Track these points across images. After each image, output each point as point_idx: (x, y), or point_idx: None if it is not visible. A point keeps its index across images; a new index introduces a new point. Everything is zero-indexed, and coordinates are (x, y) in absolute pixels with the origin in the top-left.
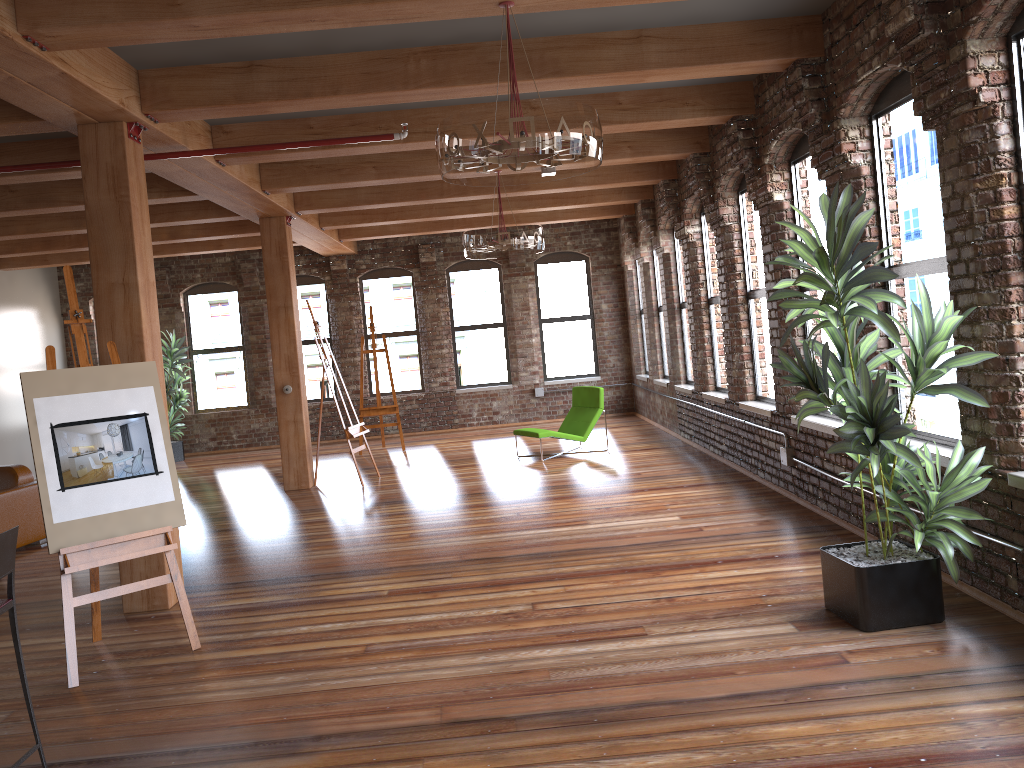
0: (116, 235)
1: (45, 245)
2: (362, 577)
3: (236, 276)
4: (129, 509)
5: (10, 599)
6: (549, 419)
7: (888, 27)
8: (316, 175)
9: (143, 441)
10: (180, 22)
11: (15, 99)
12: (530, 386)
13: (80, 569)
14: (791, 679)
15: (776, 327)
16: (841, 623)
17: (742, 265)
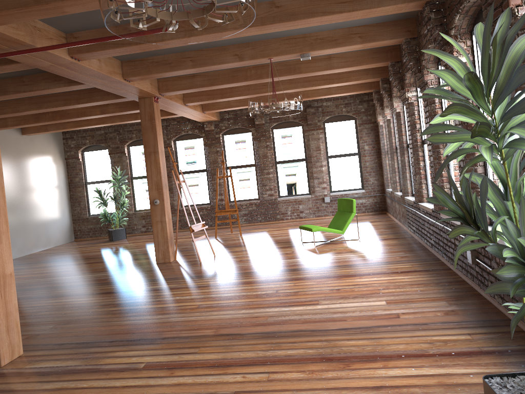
0: None
1: (36, 120)
2: (140, 346)
3: None
4: None
5: None
6: (333, 215)
7: None
8: (155, 67)
9: None
10: None
11: None
12: (321, 196)
13: None
14: None
15: (462, 159)
16: None
17: None
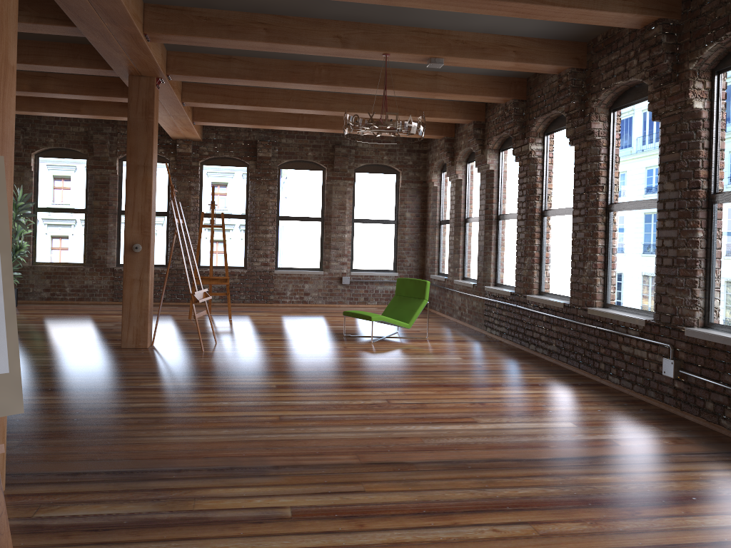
0: None
1: None
2: (245, 480)
3: (87, 145)
4: None
5: None
6: (351, 304)
7: None
8: (204, 27)
9: None
10: None
11: None
12: (338, 274)
13: None
14: None
15: (672, 237)
16: None
17: (605, 179)
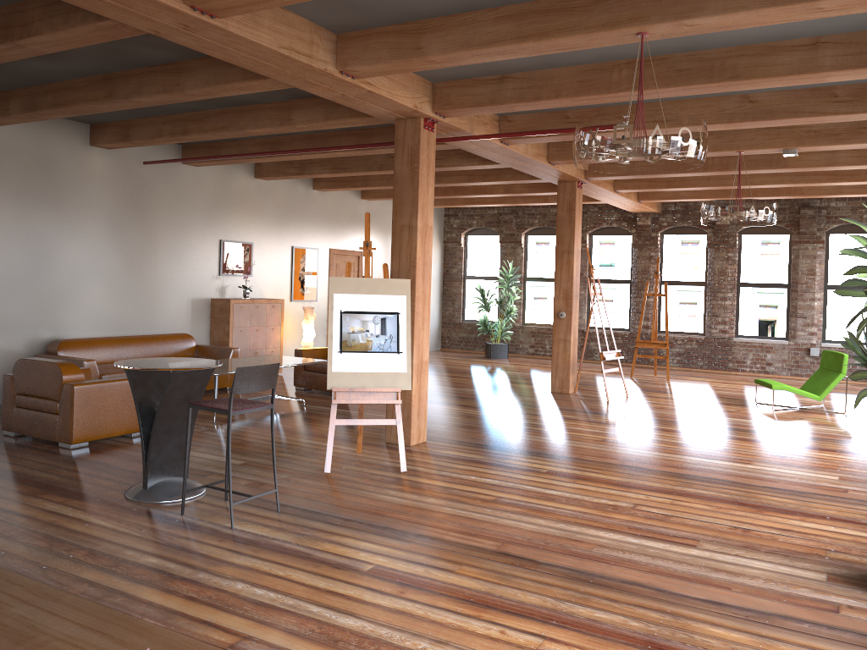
0: (408, 193)
1: None
2: (540, 458)
3: None
4: (377, 372)
5: (271, 403)
6: None
7: None
8: None
9: (393, 330)
10: (422, 59)
11: (352, 106)
12: (806, 345)
13: (341, 402)
14: (770, 606)
15: None
16: None
17: None
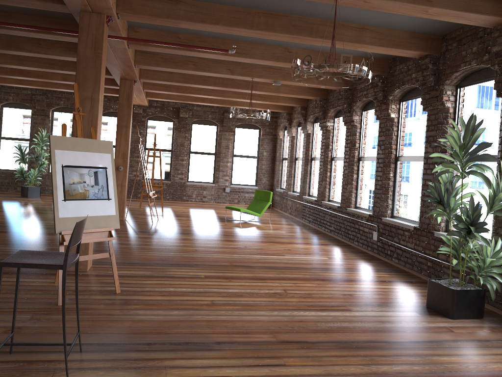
0: (91, 72)
1: None
2: (184, 267)
3: None
4: (94, 216)
5: (78, 253)
6: (230, 204)
7: (494, 48)
8: (163, 62)
9: (103, 181)
10: None
11: None
12: (223, 186)
13: None
14: (433, 336)
15: (380, 175)
16: (438, 314)
17: (359, 144)
